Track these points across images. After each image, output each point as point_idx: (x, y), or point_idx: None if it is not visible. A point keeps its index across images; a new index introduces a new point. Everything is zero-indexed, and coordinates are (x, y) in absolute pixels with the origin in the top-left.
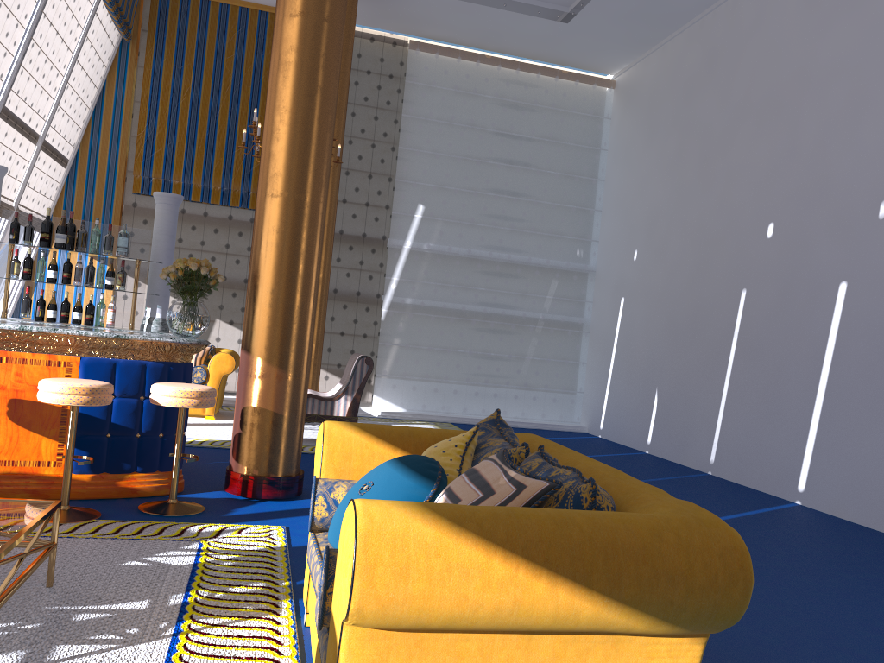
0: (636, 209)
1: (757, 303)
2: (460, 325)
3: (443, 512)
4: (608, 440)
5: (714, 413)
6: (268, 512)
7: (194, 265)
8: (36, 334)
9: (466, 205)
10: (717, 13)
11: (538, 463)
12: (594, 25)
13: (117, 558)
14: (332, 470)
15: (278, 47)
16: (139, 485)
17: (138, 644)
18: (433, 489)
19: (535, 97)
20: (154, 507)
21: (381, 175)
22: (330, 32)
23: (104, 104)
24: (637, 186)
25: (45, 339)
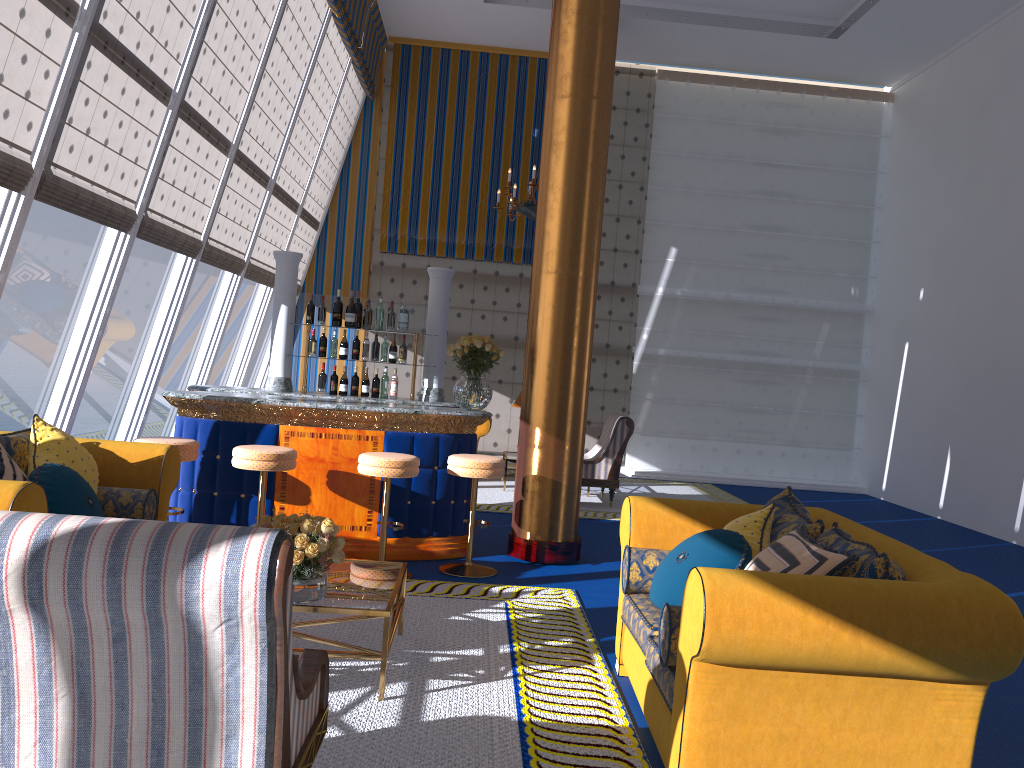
0: (922, 241)
1: None
2: (719, 377)
3: (766, 578)
4: (891, 503)
5: (1018, 475)
6: (553, 576)
7: (479, 343)
8: (349, 412)
9: (723, 245)
10: (1017, 16)
11: (834, 538)
12: (868, 38)
13: (442, 613)
14: (640, 540)
15: (550, 128)
16: (435, 548)
17: (489, 682)
18: (742, 559)
19: (799, 119)
20: (453, 569)
21: (629, 218)
22: (599, 109)
23: (350, 164)
24: (922, 214)
25: (356, 416)
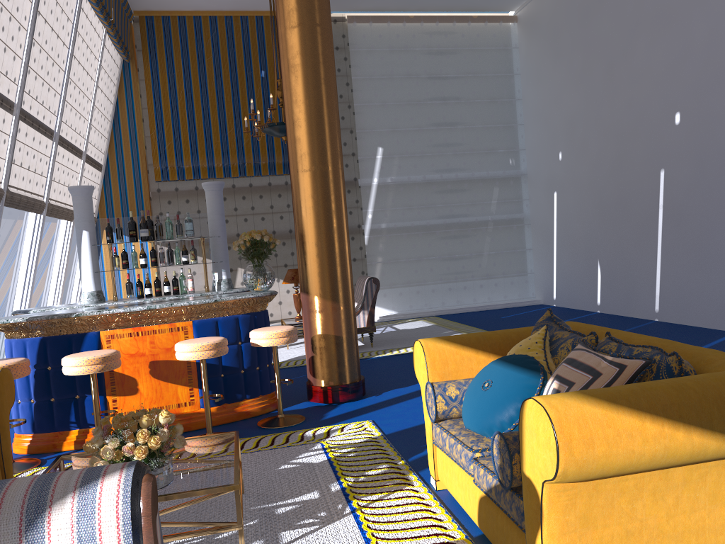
0: (554, 118)
1: (675, 179)
2: (427, 238)
3: (599, 396)
4: (562, 307)
5: (652, 272)
6: (350, 411)
7: (258, 236)
8: (159, 310)
9: (415, 141)
10: None
11: (614, 346)
12: None
13: (272, 464)
14: (436, 375)
15: (286, 54)
16: (250, 408)
17: (333, 522)
18: (541, 377)
19: (455, 42)
20: (269, 422)
21: (343, 130)
22: (324, 34)
23: (119, 116)
24: (552, 99)
25: (166, 313)
